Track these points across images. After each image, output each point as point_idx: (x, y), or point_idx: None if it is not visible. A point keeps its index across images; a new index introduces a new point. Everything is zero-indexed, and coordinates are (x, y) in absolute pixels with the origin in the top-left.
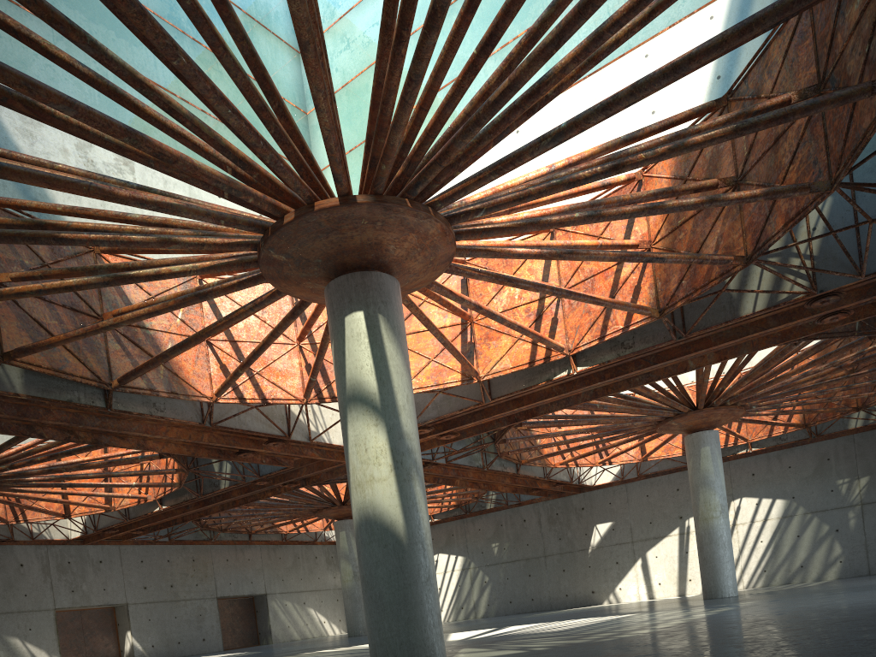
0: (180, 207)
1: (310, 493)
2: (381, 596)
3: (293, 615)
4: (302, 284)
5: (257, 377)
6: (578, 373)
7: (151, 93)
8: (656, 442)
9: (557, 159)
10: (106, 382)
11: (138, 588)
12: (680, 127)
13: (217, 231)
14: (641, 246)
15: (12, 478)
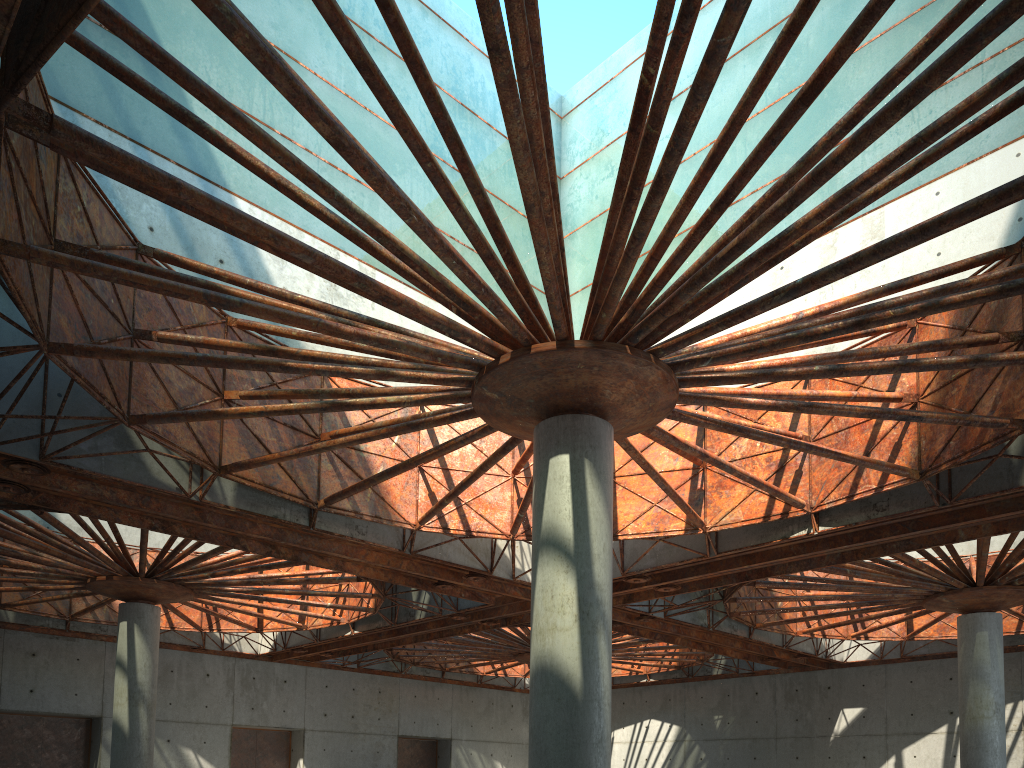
0: (400, 344)
1: (515, 634)
2: (546, 752)
3: (477, 766)
4: (513, 422)
5: (464, 508)
6: (819, 533)
7: (386, 241)
8: (927, 619)
9: (822, 299)
10: (313, 501)
11: (318, 714)
12: (968, 272)
13: (438, 364)
14: (905, 400)
15: (212, 586)
